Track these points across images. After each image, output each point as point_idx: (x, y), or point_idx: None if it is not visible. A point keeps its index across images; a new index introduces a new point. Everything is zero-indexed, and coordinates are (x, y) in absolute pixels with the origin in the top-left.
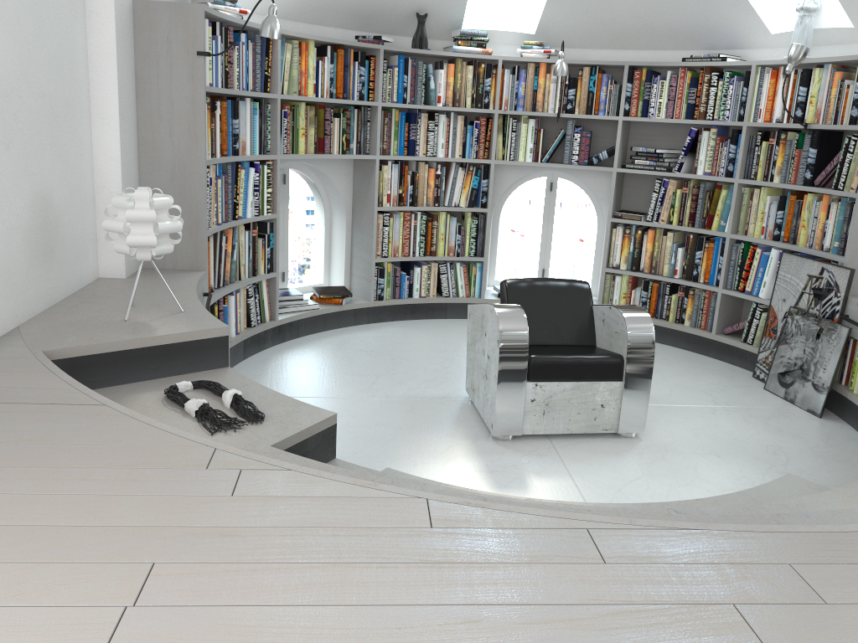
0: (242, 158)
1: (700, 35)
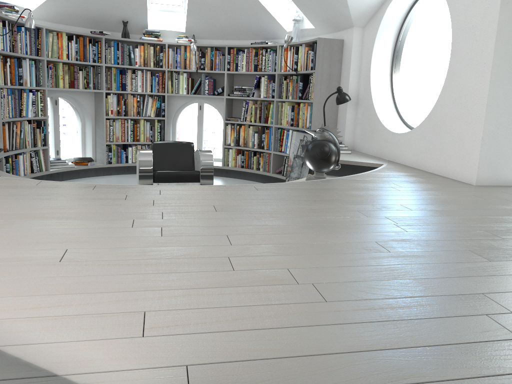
0: (24, 87)
1: (260, 32)
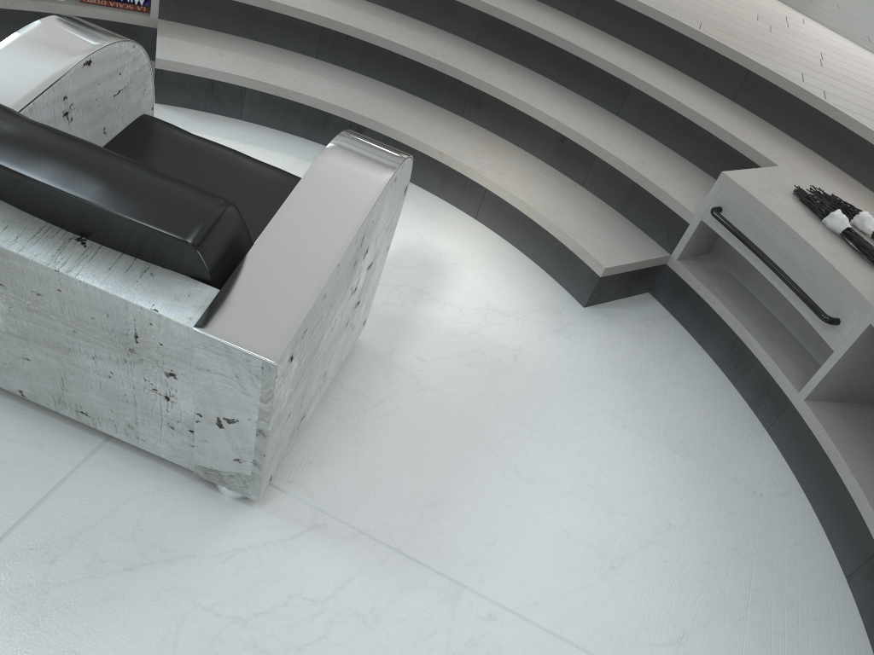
0: None
1: None
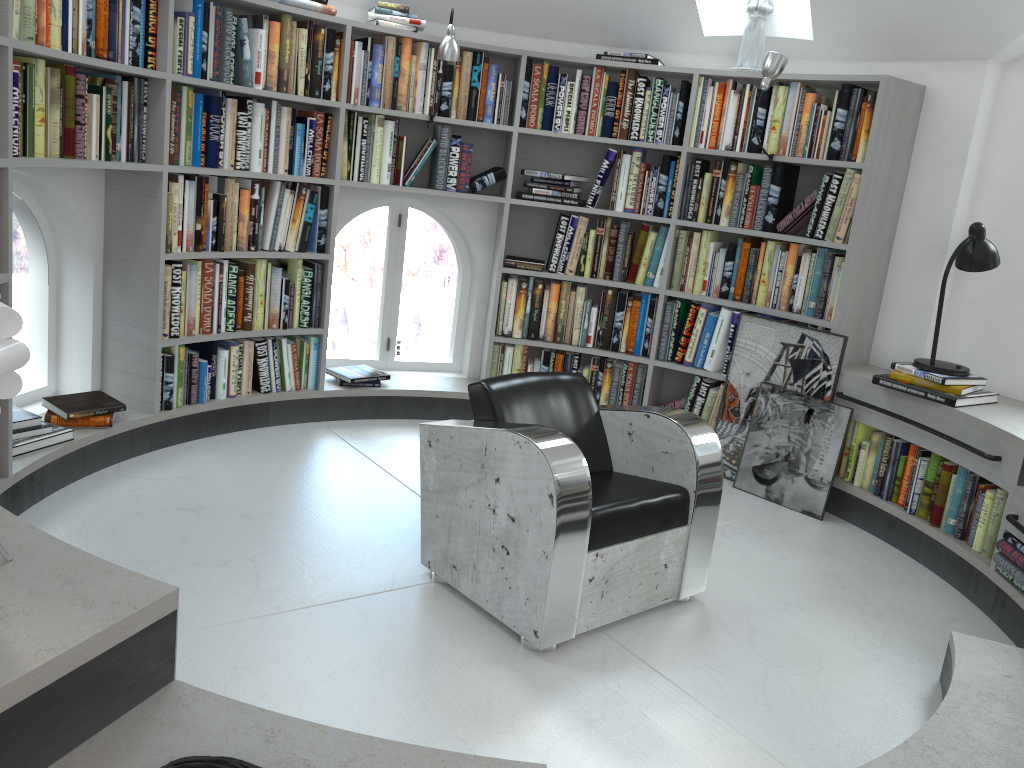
0: None
1: (612, 26)
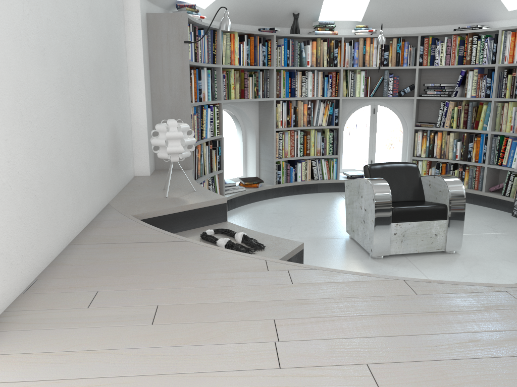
0: (204, 103)
1: (463, 15)
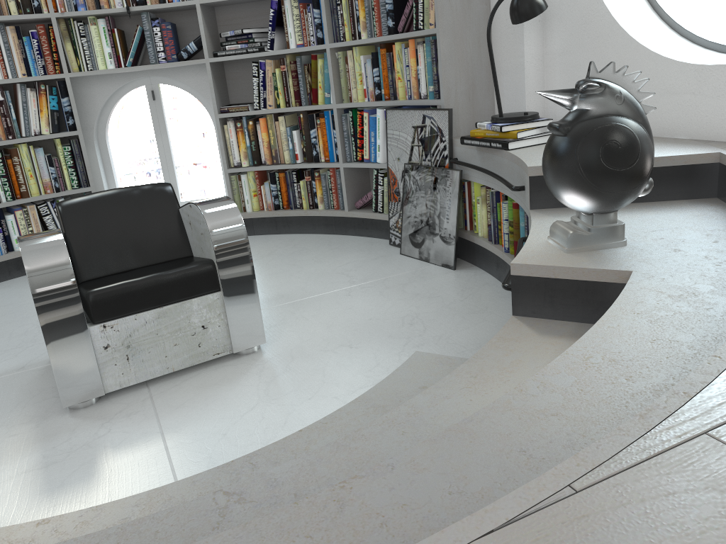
0: None
1: None
